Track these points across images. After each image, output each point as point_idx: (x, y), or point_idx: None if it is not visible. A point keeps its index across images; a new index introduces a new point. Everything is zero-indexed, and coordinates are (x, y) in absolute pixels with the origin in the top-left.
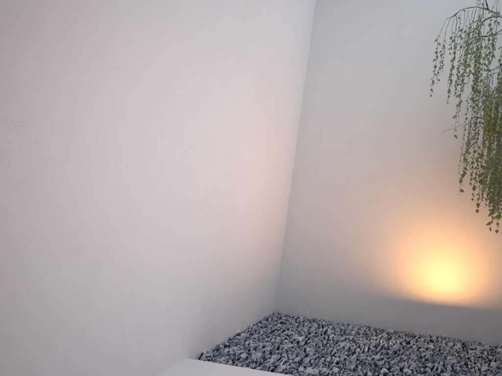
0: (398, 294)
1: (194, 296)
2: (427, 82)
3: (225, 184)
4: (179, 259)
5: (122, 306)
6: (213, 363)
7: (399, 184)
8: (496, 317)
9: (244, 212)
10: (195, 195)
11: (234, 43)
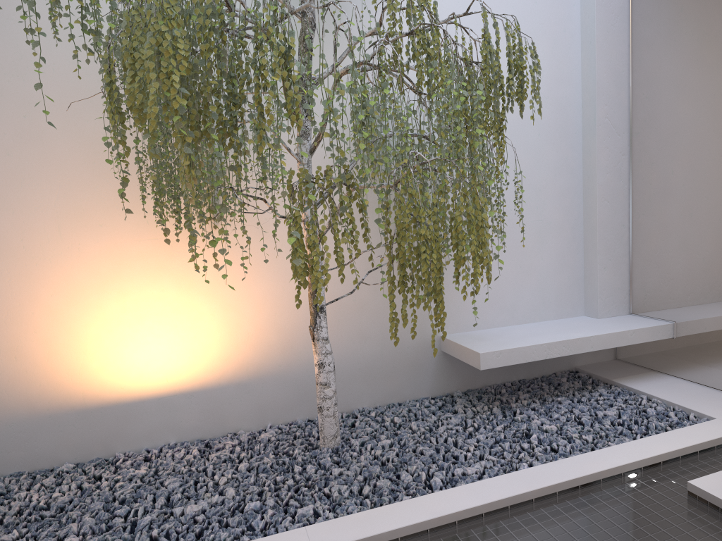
0: (67, 404)
1: None
2: (10, 3)
3: None
4: None
5: None
6: None
7: (8, 210)
8: (254, 389)
9: None
10: None
11: None
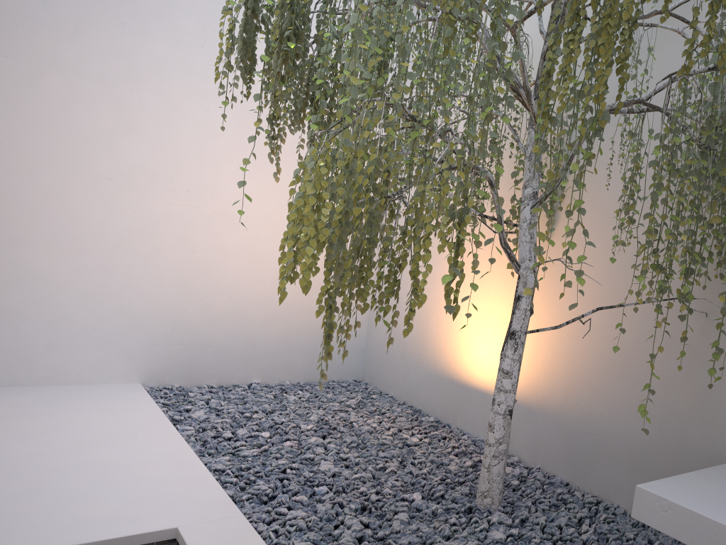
0: (447, 371)
1: (143, 324)
2: None
3: (190, 217)
4: (106, 283)
5: (15, 310)
6: (142, 389)
7: None
8: (537, 421)
9: (244, 249)
10: (126, 224)
11: (179, 71)
